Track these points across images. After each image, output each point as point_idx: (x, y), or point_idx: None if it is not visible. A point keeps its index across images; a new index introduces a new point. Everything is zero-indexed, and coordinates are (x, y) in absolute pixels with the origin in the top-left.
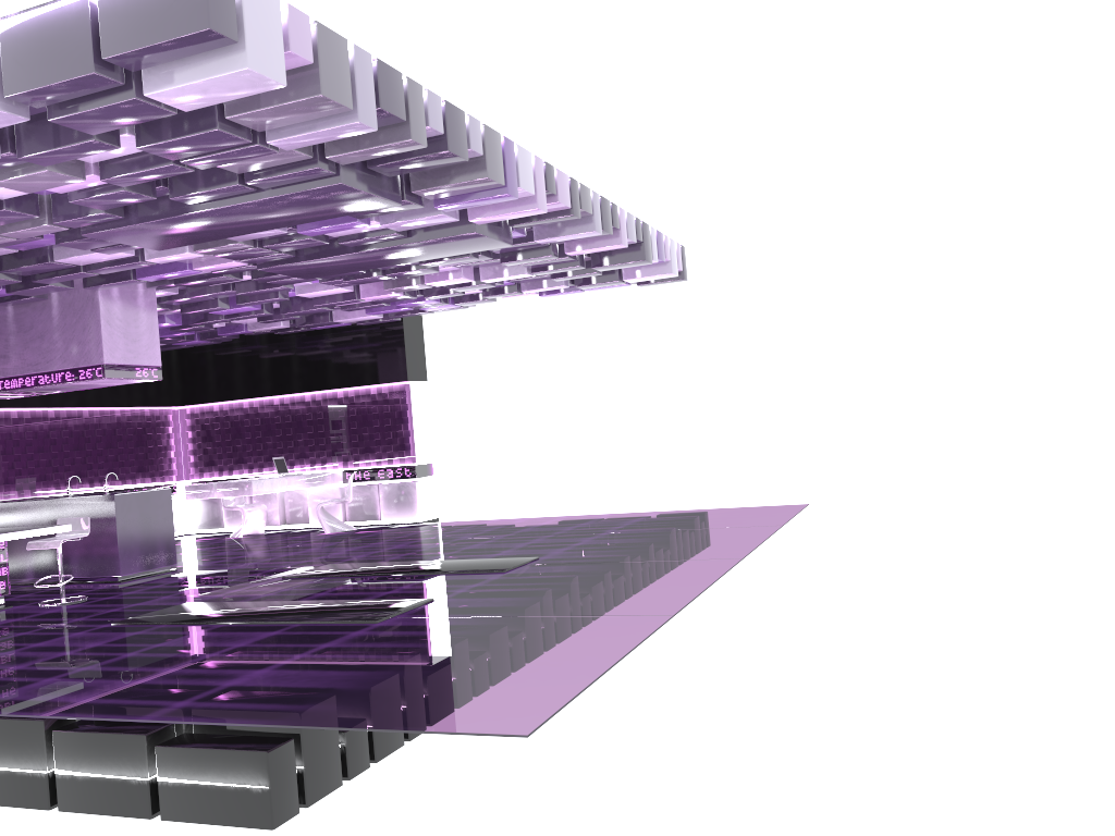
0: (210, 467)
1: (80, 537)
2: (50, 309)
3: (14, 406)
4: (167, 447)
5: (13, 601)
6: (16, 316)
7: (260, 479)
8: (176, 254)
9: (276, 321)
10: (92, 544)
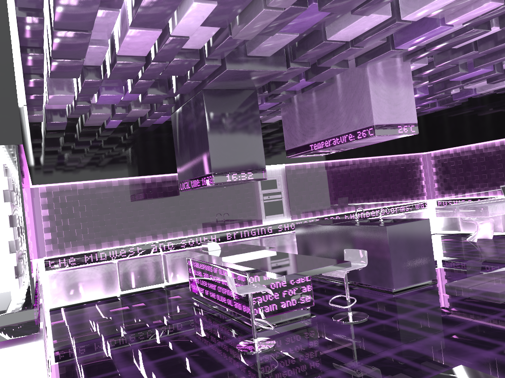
0: (448, 191)
1: (359, 267)
2: (336, 90)
3: (329, 159)
4: (419, 179)
5: (319, 305)
6: (317, 99)
7: (493, 203)
8: (431, 1)
9: (502, 81)
10: (372, 261)
